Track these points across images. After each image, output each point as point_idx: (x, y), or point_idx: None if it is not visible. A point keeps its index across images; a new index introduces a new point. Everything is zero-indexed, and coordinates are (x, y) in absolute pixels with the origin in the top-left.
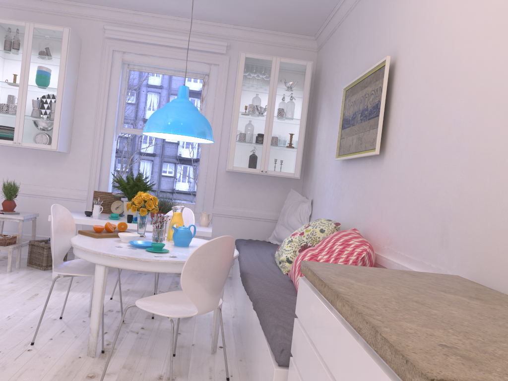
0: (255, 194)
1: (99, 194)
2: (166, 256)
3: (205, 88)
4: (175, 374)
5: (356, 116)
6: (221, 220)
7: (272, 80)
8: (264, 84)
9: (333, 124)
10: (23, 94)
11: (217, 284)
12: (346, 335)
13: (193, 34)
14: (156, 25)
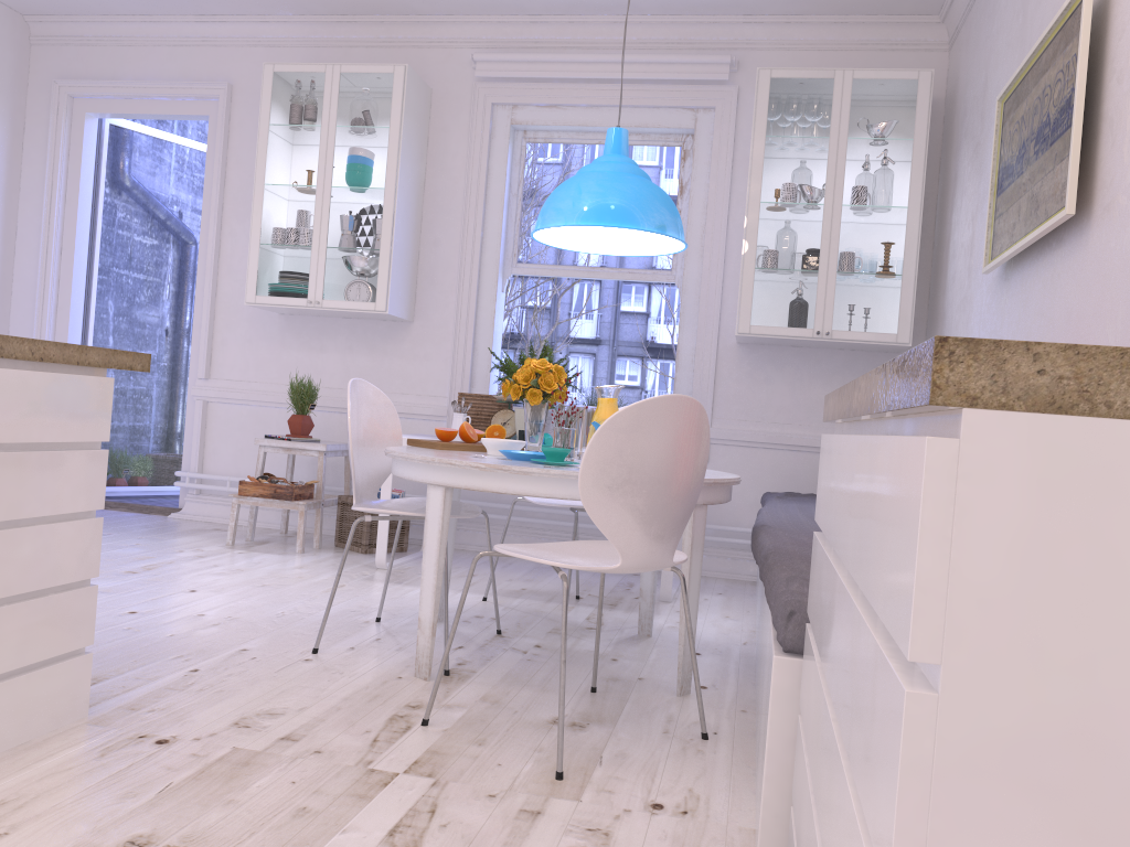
0: (808, 392)
1: (470, 399)
2: (570, 468)
3: (686, 164)
4: (589, 720)
5: (1024, 148)
6: (730, 453)
7: (836, 122)
8: (816, 134)
9: (983, 197)
10: (323, 205)
11: (665, 503)
12: (858, 447)
13: (656, 50)
14: (577, 40)
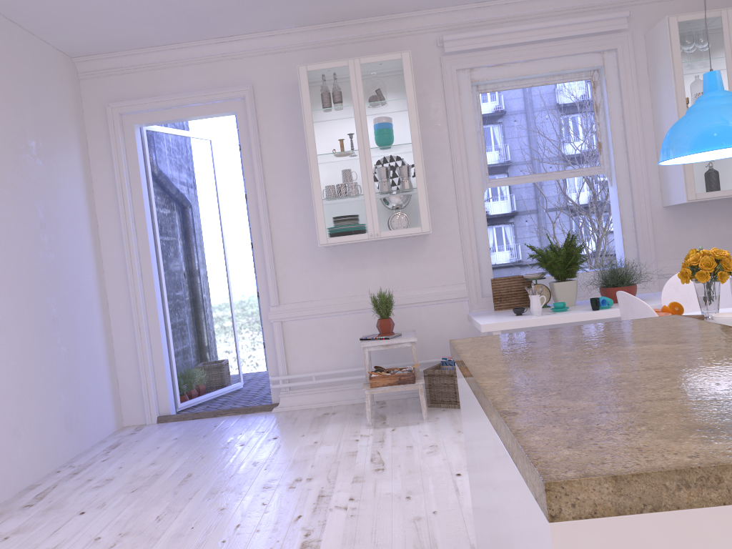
0: (717, 231)
1: (500, 282)
2: None
3: (597, 91)
4: None
5: None
6: None
7: (728, 46)
8: (716, 56)
9: None
10: (367, 163)
11: None
12: None
13: (568, 15)
14: (511, 16)
